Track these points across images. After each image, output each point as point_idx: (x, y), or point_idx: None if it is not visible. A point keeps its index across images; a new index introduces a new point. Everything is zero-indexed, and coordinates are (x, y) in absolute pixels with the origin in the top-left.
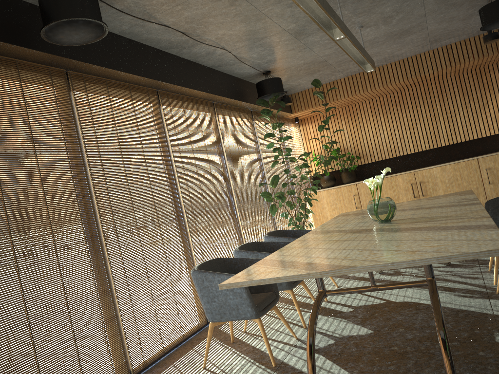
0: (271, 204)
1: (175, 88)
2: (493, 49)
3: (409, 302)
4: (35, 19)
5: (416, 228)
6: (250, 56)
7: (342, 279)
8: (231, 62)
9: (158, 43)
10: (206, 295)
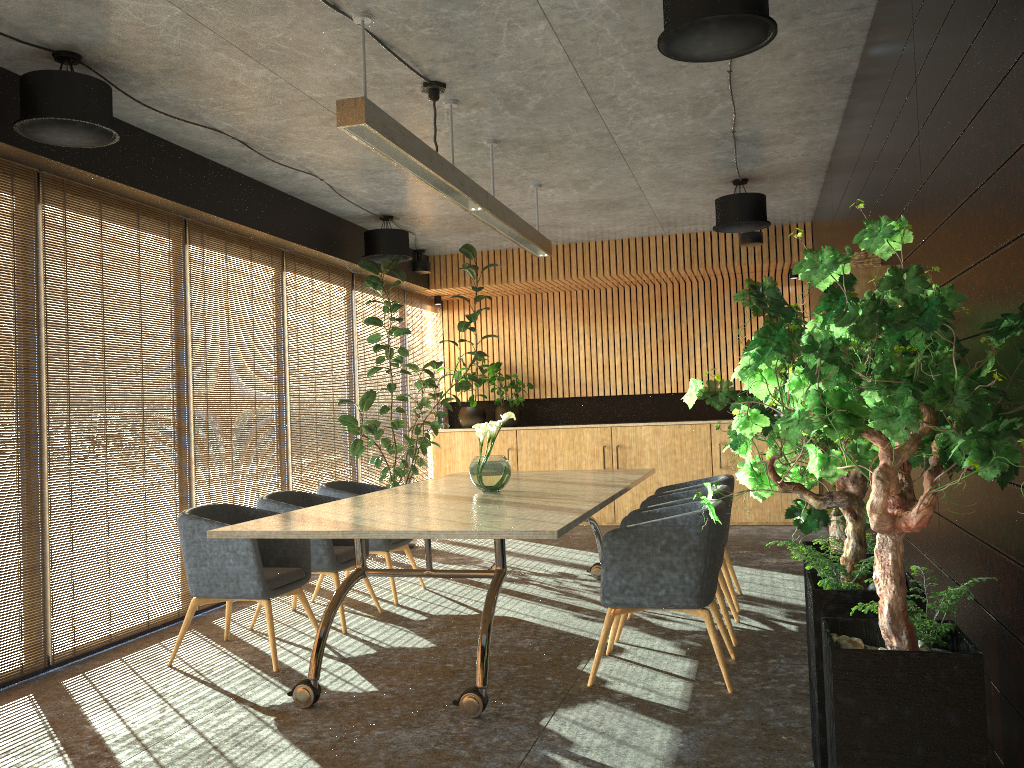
0: (356, 438)
1: (216, 221)
2: (756, 257)
3: (509, 617)
4: (7, 93)
5: (511, 502)
6: (356, 190)
7: (438, 579)
8: (323, 192)
9: (200, 147)
10: (195, 554)
